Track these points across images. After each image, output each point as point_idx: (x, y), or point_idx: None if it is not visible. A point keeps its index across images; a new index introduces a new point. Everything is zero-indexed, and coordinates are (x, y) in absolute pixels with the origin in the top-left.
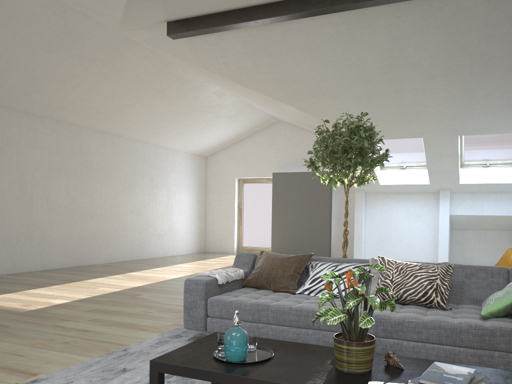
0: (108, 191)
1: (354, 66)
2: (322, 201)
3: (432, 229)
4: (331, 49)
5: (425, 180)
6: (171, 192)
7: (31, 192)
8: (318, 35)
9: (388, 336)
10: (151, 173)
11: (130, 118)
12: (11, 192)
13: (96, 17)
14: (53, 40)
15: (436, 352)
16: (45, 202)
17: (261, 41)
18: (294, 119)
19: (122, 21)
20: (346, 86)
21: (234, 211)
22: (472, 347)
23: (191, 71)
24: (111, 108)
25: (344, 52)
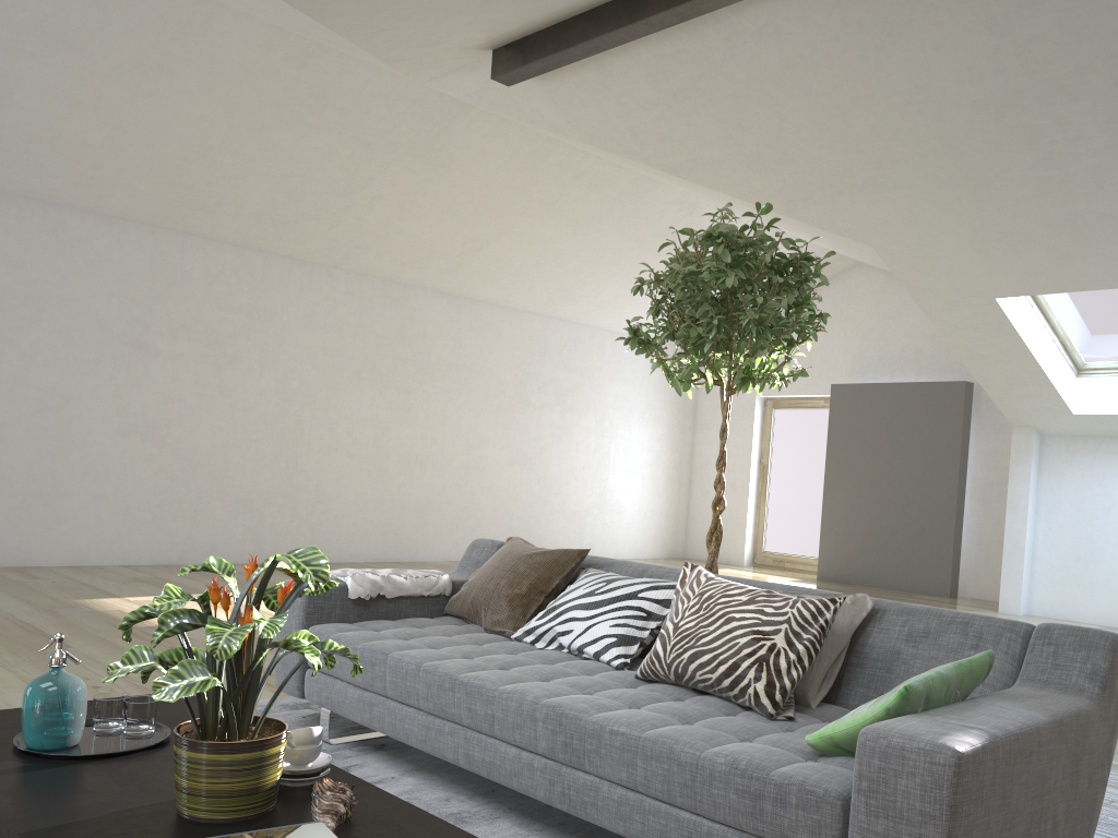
0: (460, 415)
1: (913, 106)
2: (941, 454)
3: None
4: (845, 70)
5: None
6: (608, 423)
7: (300, 412)
8: (805, 37)
9: (574, 764)
10: (561, 382)
11: (503, 265)
12: (261, 409)
13: (356, 56)
14: (303, 113)
15: (662, 826)
16: (326, 431)
17: (687, 70)
18: (861, 255)
19: (378, 55)
20: (910, 159)
21: (749, 471)
22: (738, 828)
23: (601, 156)
24: (457, 246)
25: (879, 72)
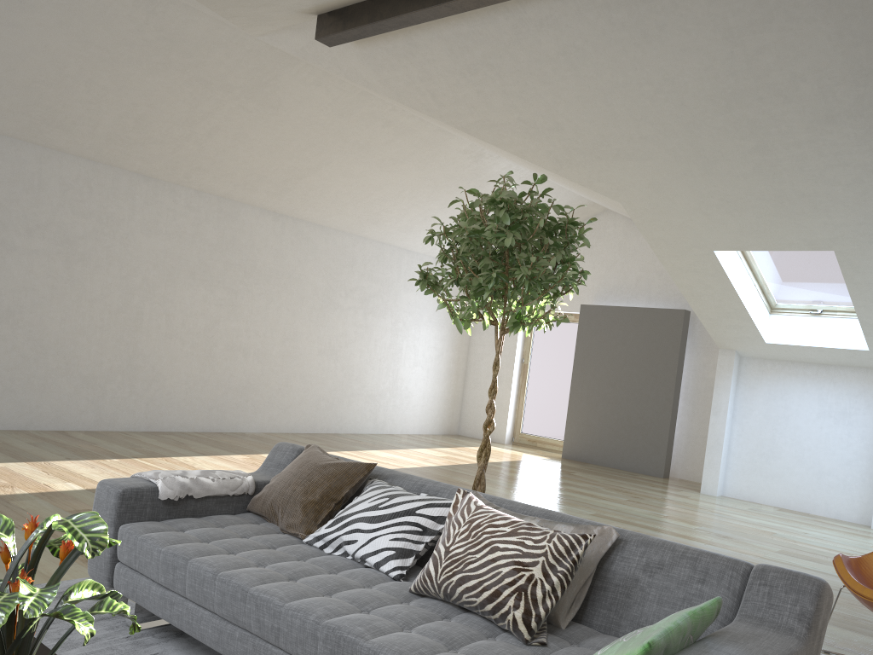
0: (279, 313)
1: (661, 95)
2: (662, 366)
3: (869, 444)
4: (609, 60)
5: (861, 342)
6: (402, 324)
7: (141, 304)
8: (578, 31)
9: None
10: (364, 290)
11: (321, 192)
12: (106, 301)
13: (199, 8)
14: (151, 52)
15: None
16: (163, 321)
17: (480, 47)
18: (610, 205)
19: (217, 11)
20: (656, 137)
21: (513, 369)
22: None
23: (406, 110)
24: (282, 174)
25: (636, 65)
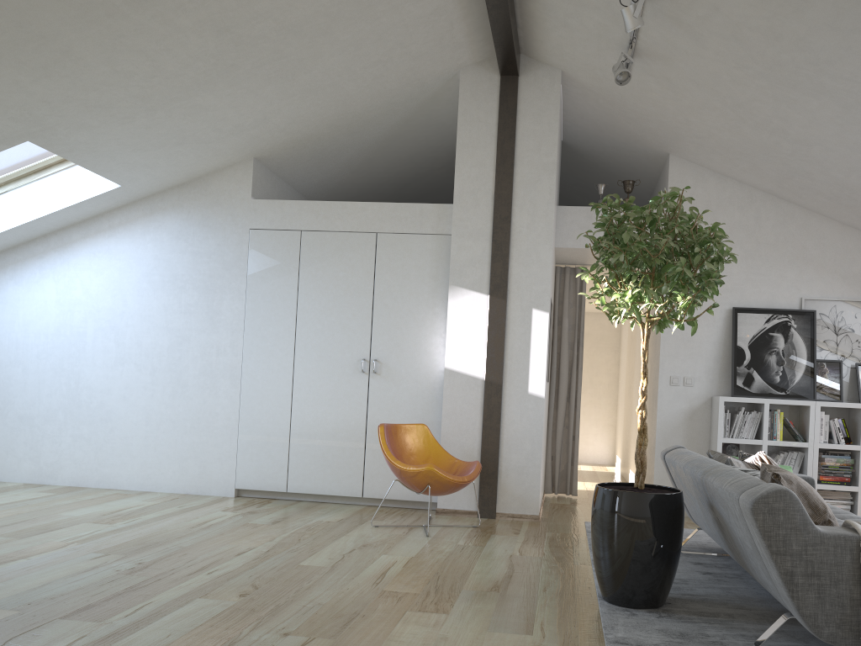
0: None
1: None
2: None
3: None
4: None
5: None
6: None
7: None
8: None
9: None
10: None
11: None
12: None
13: None
14: None
15: None
16: None
17: None
18: None
19: None
20: None
21: None
22: None
23: None
24: None
25: None
